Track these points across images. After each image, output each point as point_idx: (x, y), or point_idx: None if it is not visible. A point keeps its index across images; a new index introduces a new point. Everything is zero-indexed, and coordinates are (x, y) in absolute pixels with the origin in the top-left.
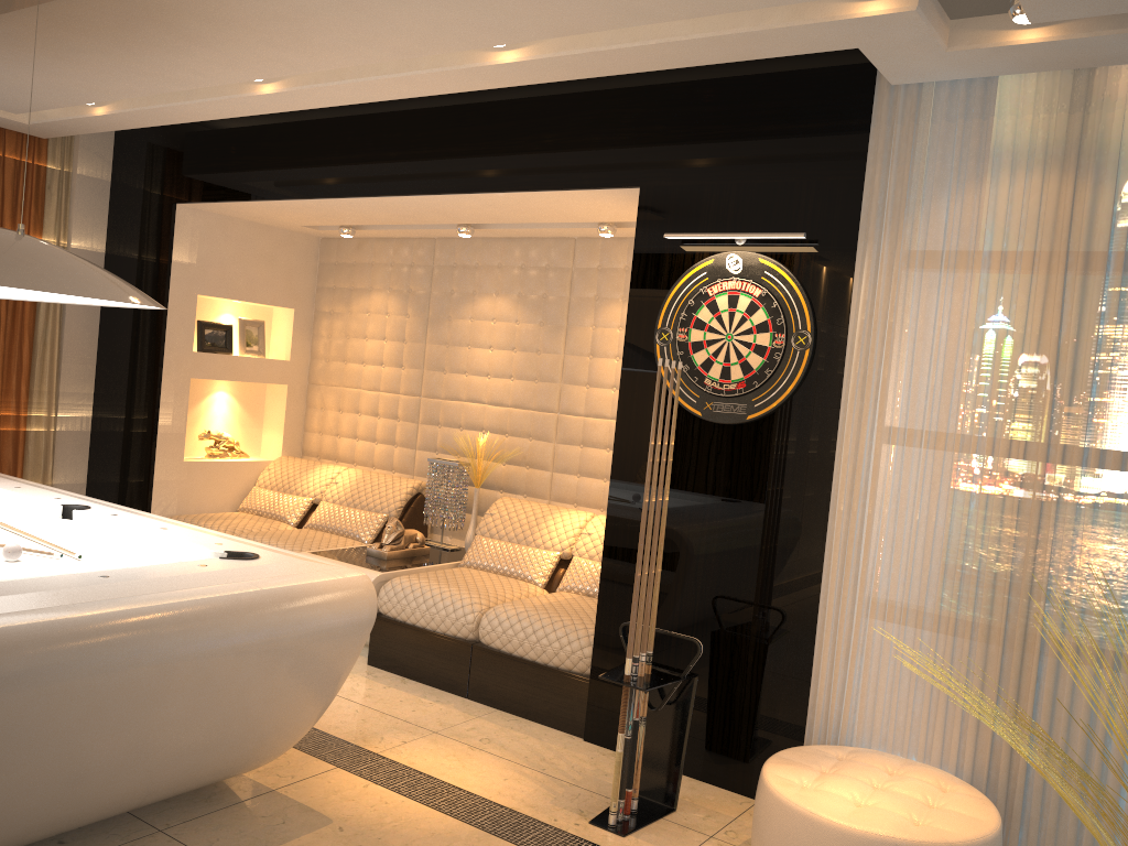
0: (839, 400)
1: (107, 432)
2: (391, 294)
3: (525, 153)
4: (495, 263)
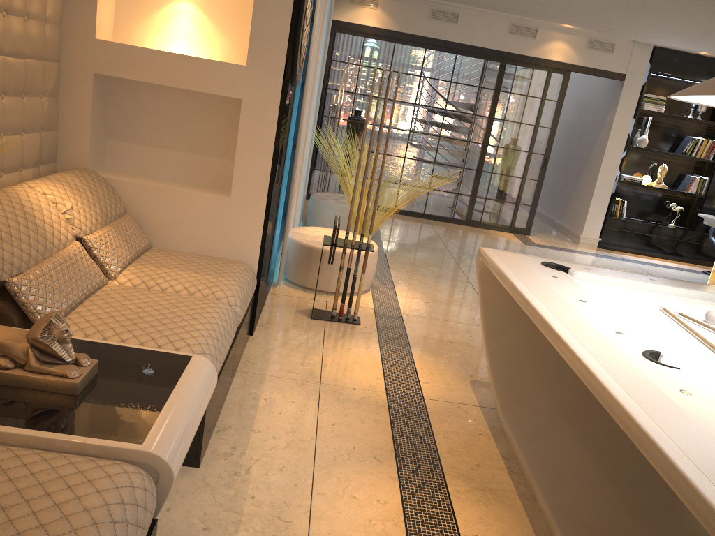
0: None
1: None
2: None
3: None
4: None
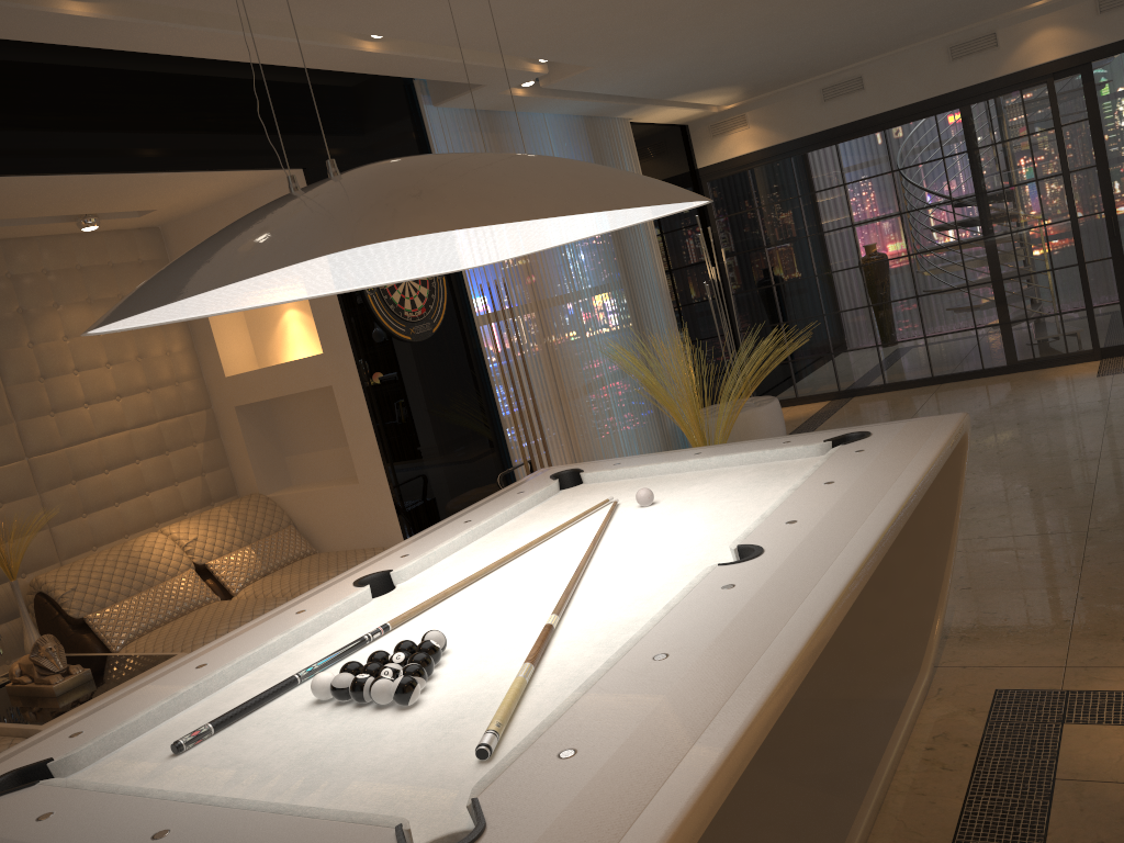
0: (463, 305)
1: None
2: None
3: (192, 131)
4: None
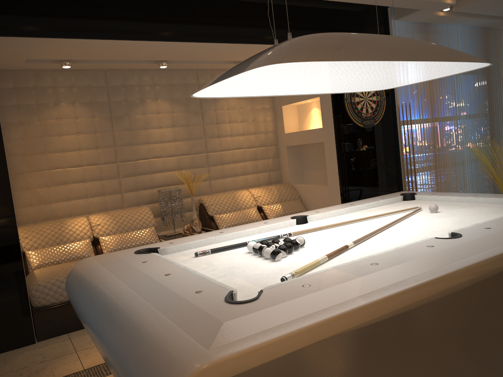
0: (392, 114)
1: None
2: (77, 105)
3: (280, 28)
4: (152, 83)
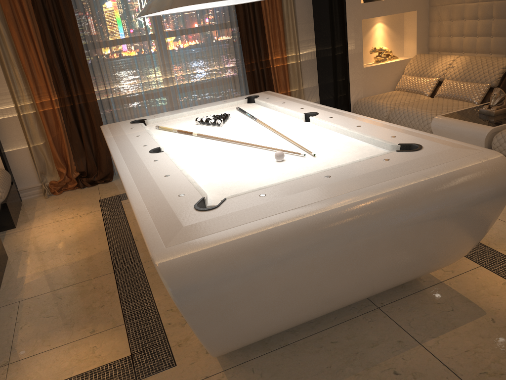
0: None
1: (323, 58)
2: None
3: None
4: None
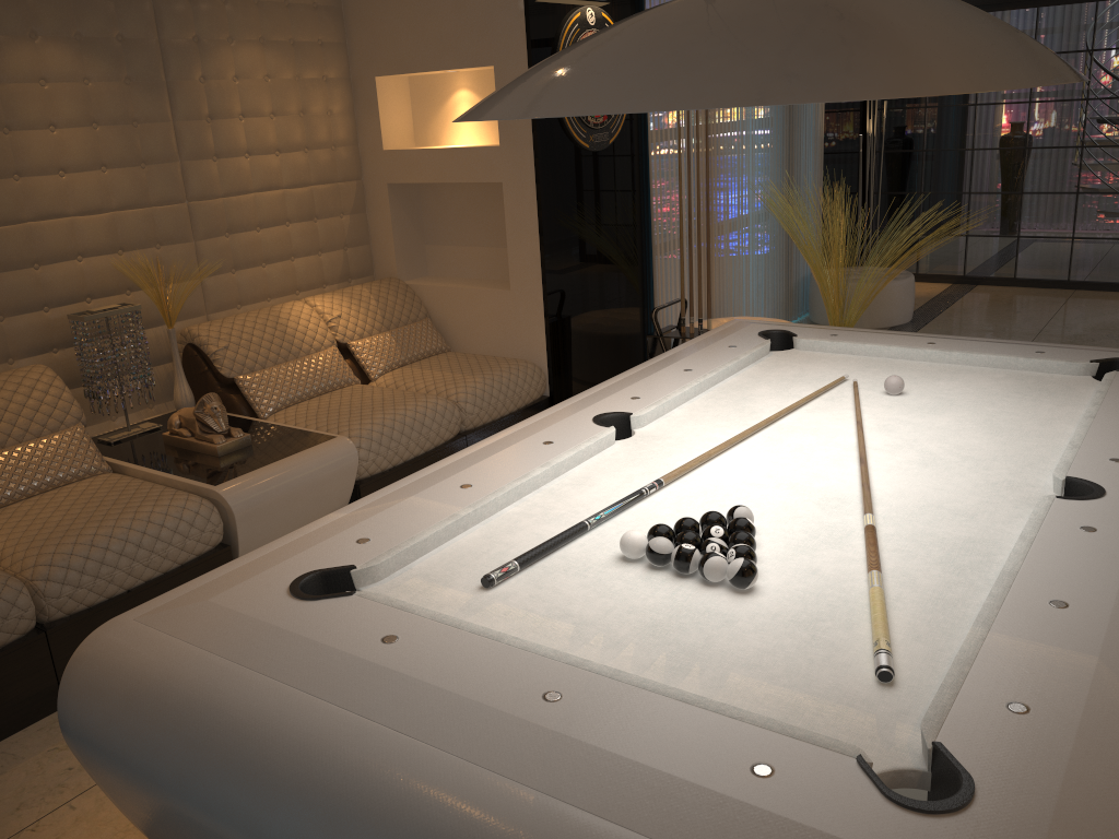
0: (639, 119)
1: None
2: None
3: None
4: None
